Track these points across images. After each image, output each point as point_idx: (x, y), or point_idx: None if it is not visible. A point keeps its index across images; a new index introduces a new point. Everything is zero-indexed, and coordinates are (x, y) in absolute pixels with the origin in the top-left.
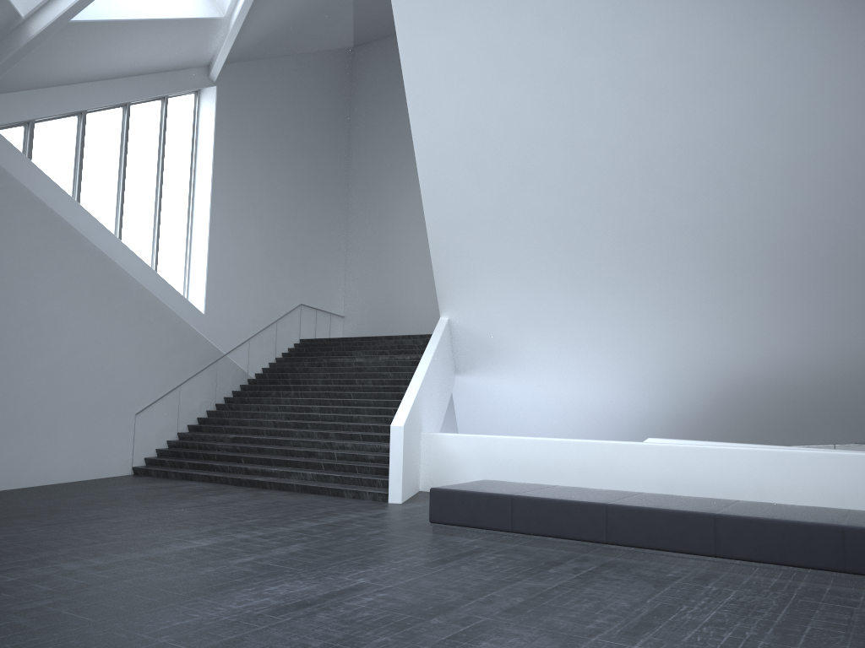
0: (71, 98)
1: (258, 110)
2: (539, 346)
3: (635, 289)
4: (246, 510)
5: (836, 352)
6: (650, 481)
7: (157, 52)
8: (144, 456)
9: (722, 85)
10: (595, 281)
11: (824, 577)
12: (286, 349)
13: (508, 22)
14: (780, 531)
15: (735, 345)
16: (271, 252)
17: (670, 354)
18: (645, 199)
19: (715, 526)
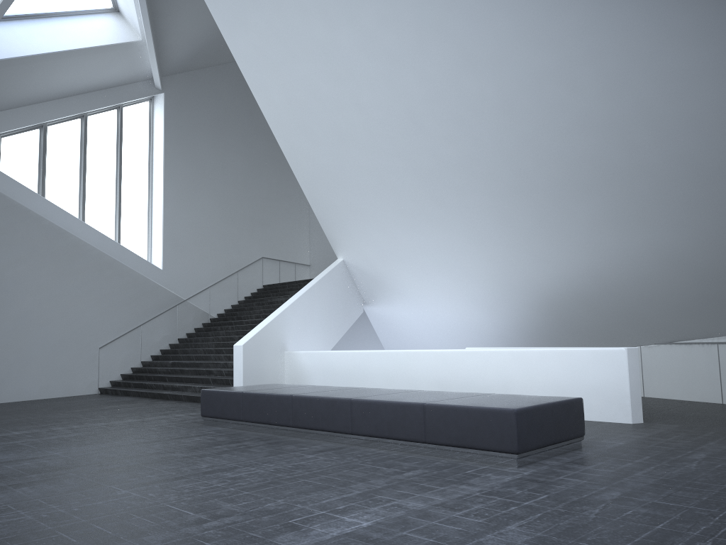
0: (24, 116)
1: (208, 107)
2: (407, 276)
3: (448, 222)
4: (111, 413)
5: (605, 262)
6: (430, 382)
7: (92, 74)
8: (110, 380)
9: (431, 41)
10: (420, 217)
11: (415, 448)
12: (249, 294)
13: (281, 14)
14: (388, 411)
15: (533, 263)
16: (228, 218)
17: (493, 275)
18: (422, 144)
19: (351, 409)
